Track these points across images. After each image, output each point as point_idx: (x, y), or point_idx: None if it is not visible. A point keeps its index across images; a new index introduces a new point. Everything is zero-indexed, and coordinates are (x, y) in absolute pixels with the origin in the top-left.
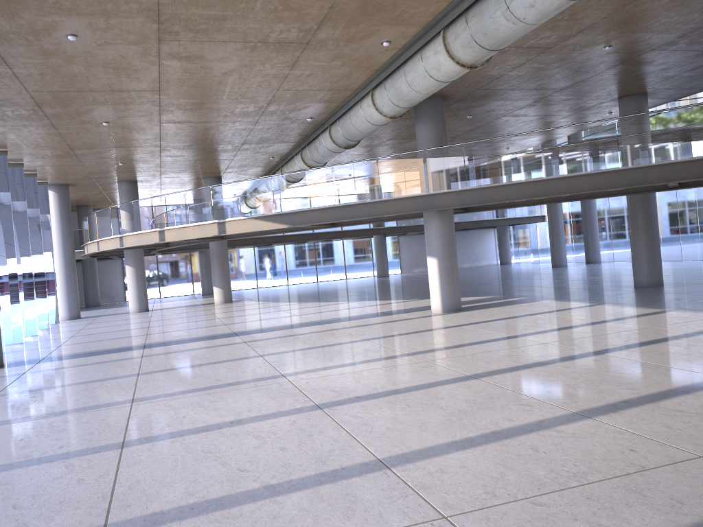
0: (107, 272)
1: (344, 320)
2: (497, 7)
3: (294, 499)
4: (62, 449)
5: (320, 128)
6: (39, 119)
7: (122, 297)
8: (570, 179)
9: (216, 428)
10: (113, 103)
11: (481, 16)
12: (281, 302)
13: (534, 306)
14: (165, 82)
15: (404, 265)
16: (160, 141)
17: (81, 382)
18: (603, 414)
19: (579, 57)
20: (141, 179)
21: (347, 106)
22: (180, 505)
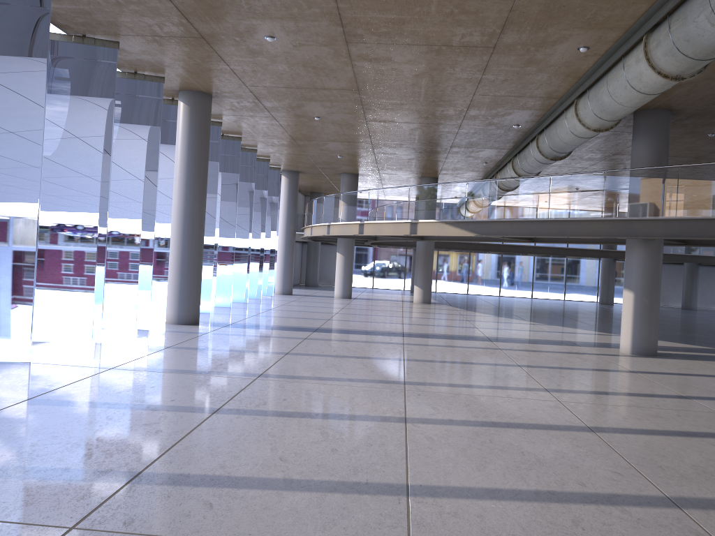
0: (329, 256)
1: (518, 341)
2: (701, 10)
3: (296, 498)
4: (172, 402)
5: (530, 136)
6: (261, 110)
7: None
8: None
9: (299, 416)
10: (319, 99)
11: (684, 20)
12: (474, 312)
13: None
14: (361, 82)
15: None
16: (371, 138)
17: (238, 350)
18: (699, 508)
19: None
20: (362, 173)
21: (553, 114)
22: (206, 474)
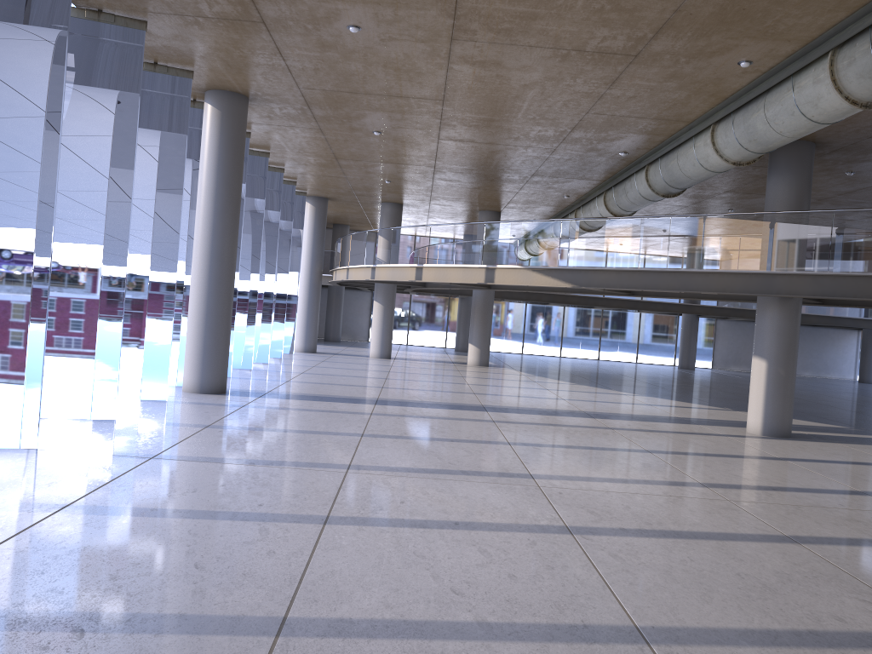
0: (353, 304)
1: (623, 417)
2: None
3: (512, 652)
4: (261, 507)
5: (635, 167)
6: (307, 120)
7: (365, 336)
8: None
9: (436, 527)
10: (389, 110)
11: None
12: (547, 378)
13: None
14: (451, 90)
15: (717, 359)
16: (436, 160)
17: (299, 430)
18: None
19: None
20: (408, 202)
21: (675, 141)
22: (374, 618)
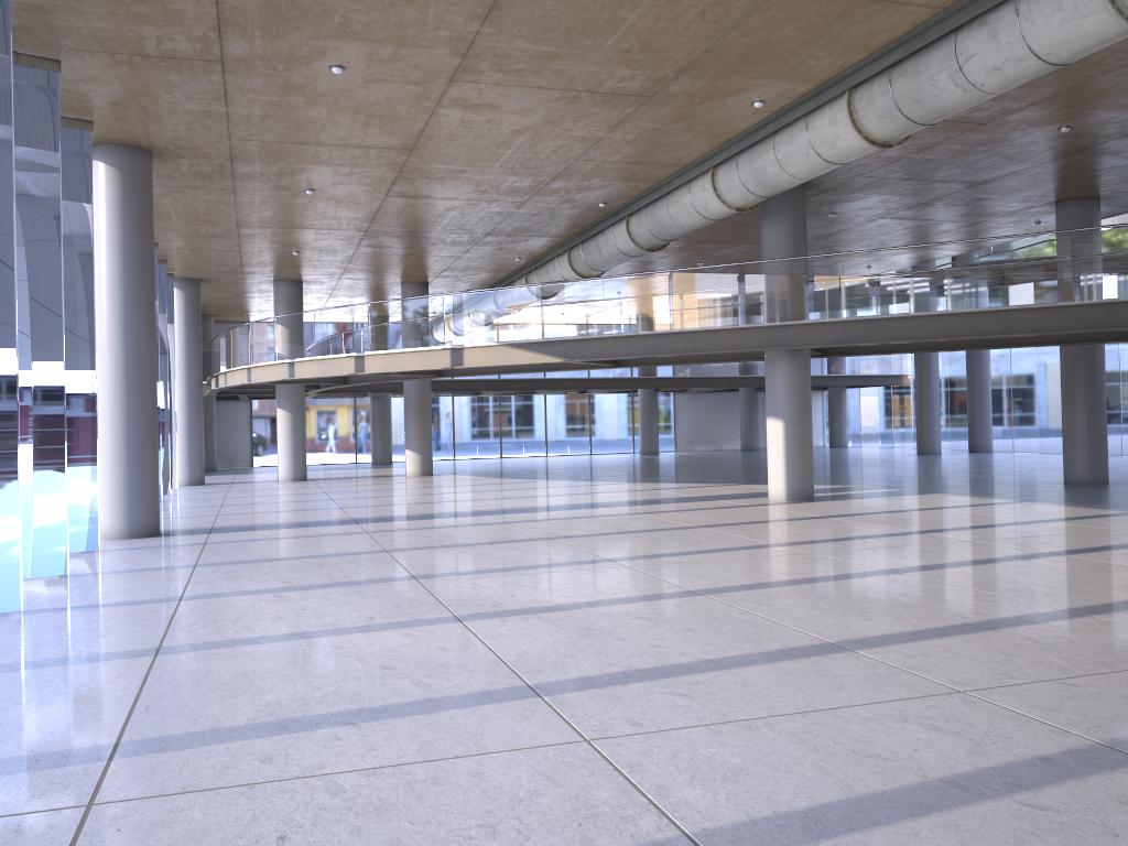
0: (227, 419)
1: (639, 503)
2: (943, 67)
3: (753, 672)
4: (376, 619)
5: (611, 219)
6: (221, 179)
7: (247, 460)
8: (998, 314)
9: (573, 608)
10: (338, 163)
11: (915, 77)
12: (514, 479)
13: (924, 499)
14: (426, 137)
15: (680, 439)
16: (372, 222)
17: (309, 556)
18: (1103, 613)
19: (1020, 139)
20: (311, 279)
21: (664, 188)
22: (607, 672)
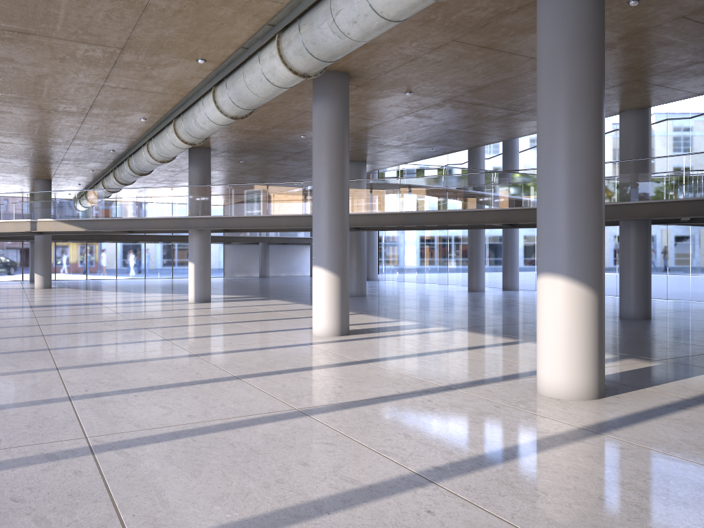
0: None
1: (121, 303)
2: (191, 118)
3: None
4: None
5: (123, 157)
6: None
7: None
8: (274, 218)
9: None
10: None
11: (187, 120)
12: (91, 291)
13: (259, 302)
14: None
15: (227, 270)
16: None
17: None
18: (176, 339)
19: (289, 138)
20: None
21: (136, 147)
22: None
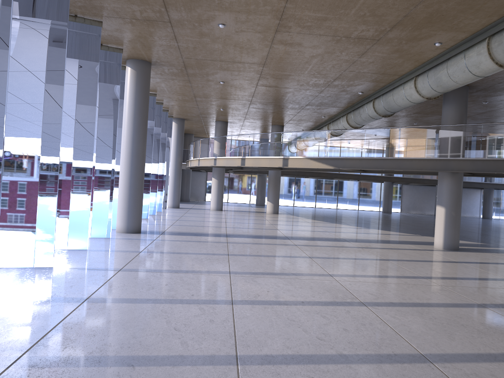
0: (196, 179)
1: (365, 241)
2: None
3: (364, 369)
4: (194, 296)
5: (366, 100)
6: (182, 75)
7: (203, 198)
8: None
9: (293, 304)
10: (231, 70)
11: None
12: (313, 220)
13: None
14: (270, 58)
15: (403, 207)
16: (252, 97)
17: (192, 253)
18: None
19: None
20: (231, 121)
21: (391, 86)
22: (283, 354)
